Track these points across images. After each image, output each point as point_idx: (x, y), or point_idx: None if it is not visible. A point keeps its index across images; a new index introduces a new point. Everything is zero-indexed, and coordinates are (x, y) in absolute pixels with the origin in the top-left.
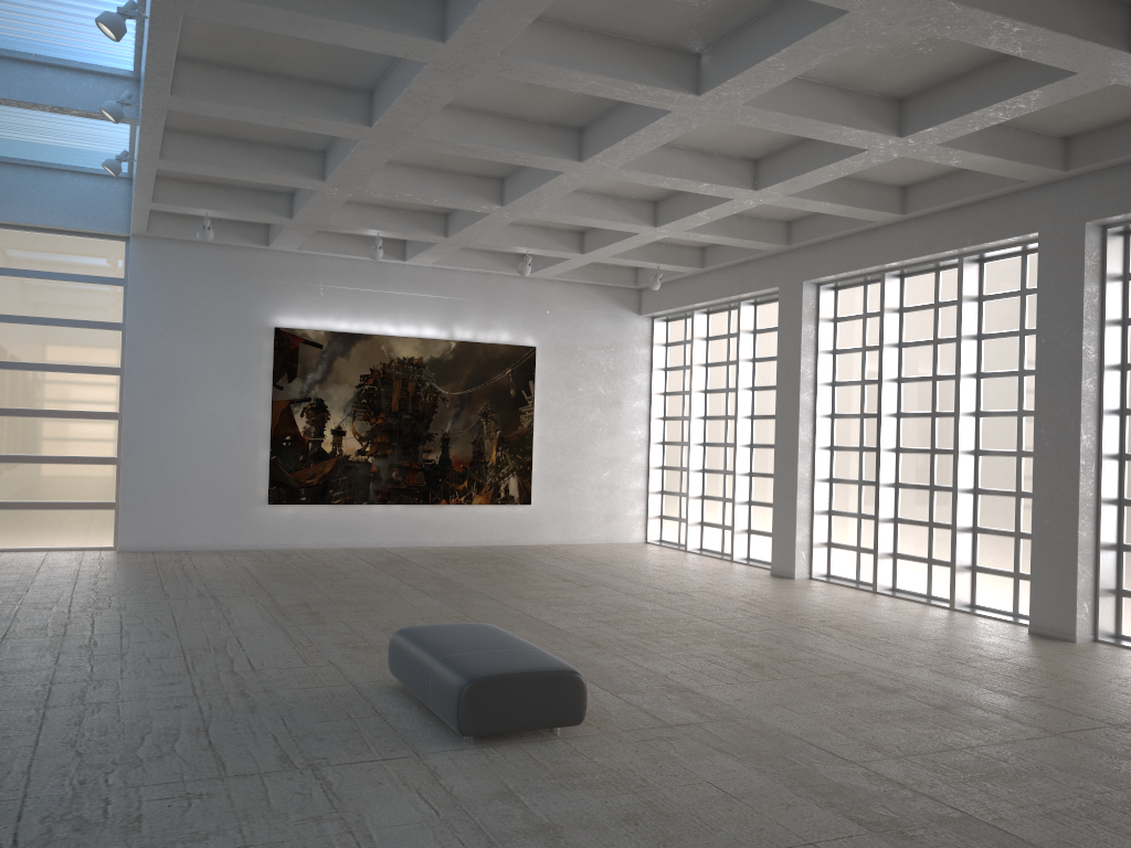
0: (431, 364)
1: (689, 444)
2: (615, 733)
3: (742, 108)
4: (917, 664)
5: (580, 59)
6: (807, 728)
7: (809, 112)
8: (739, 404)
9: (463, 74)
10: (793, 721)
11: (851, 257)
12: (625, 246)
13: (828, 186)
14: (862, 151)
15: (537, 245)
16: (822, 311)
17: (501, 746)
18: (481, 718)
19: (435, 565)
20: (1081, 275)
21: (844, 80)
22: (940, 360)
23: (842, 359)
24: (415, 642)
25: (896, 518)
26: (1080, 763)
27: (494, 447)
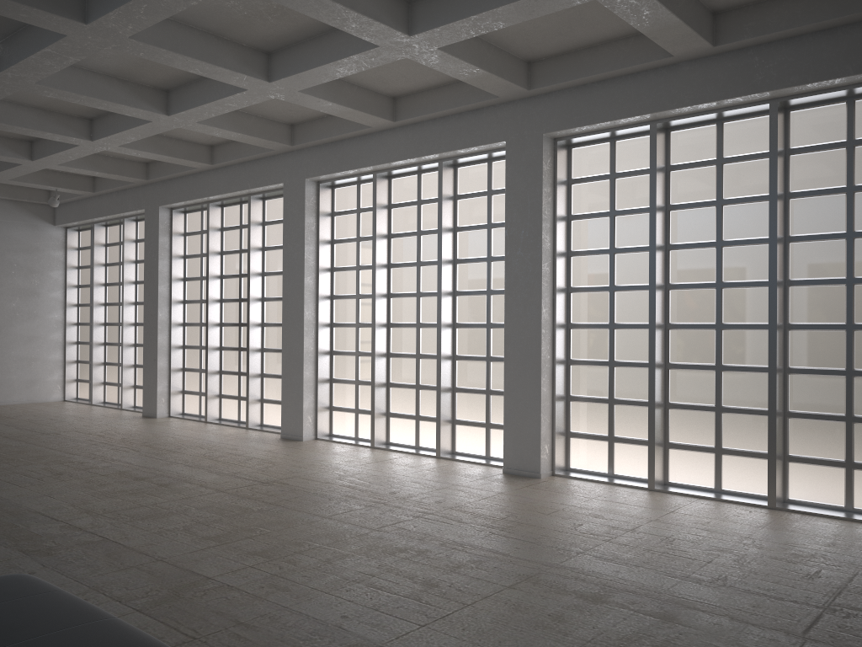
0: None
1: (93, 324)
2: None
3: (37, 86)
4: (180, 462)
5: None
6: (52, 506)
7: (93, 92)
8: (125, 294)
9: None
10: (46, 503)
11: (186, 191)
12: (17, 173)
13: (153, 141)
14: (149, 122)
15: None
16: (175, 228)
17: None
18: None
19: None
20: (304, 212)
21: (118, 73)
22: (244, 263)
23: (190, 262)
24: None
25: (221, 370)
26: (215, 504)
27: None
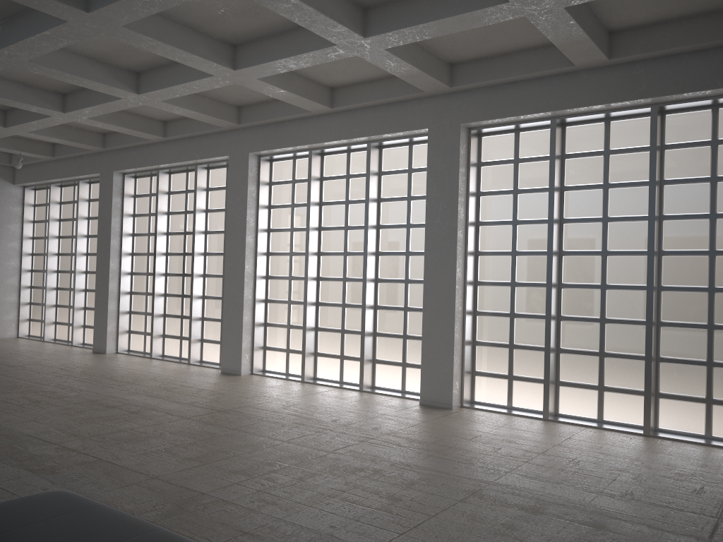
0: None
1: (47, 271)
2: None
3: (29, 63)
4: (141, 392)
5: None
6: (41, 430)
7: (76, 71)
8: (78, 246)
9: None
10: (34, 428)
11: (139, 159)
12: None
13: (116, 115)
14: (119, 99)
15: None
16: (126, 190)
17: None
18: None
19: None
20: (247, 181)
21: (98, 56)
22: (188, 223)
23: (138, 220)
24: None
25: (165, 314)
26: (185, 429)
27: None
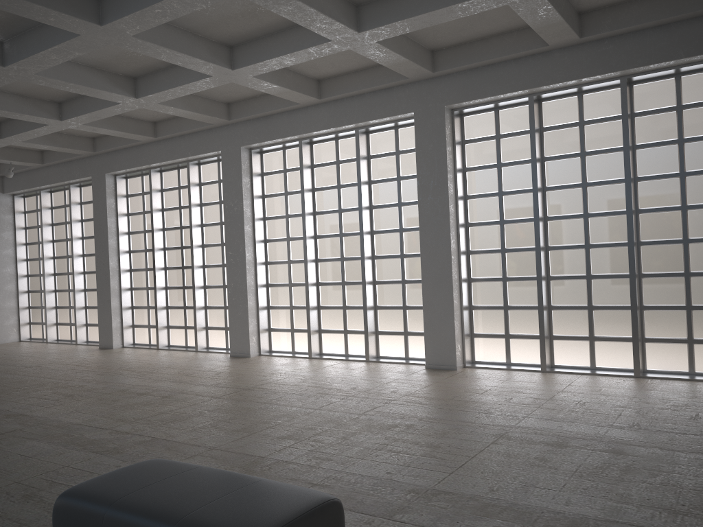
0: None
1: (44, 275)
2: None
3: (35, 76)
4: (164, 379)
5: None
6: (87, 419)
7: (79, 81)
8: (74, 248)
9: None
10: (80, 417)
11: (131, 160)
12: None
13: (109, 119)
14: (118, 104)
15: None
16: (119, 191)
17: None
18: None
19: None
20: (241, 173)
21: (99, 65)
22: (183, 218)
23: (133, 218)
24: None
25: (167, 306)
26: (221, 407)
27: None
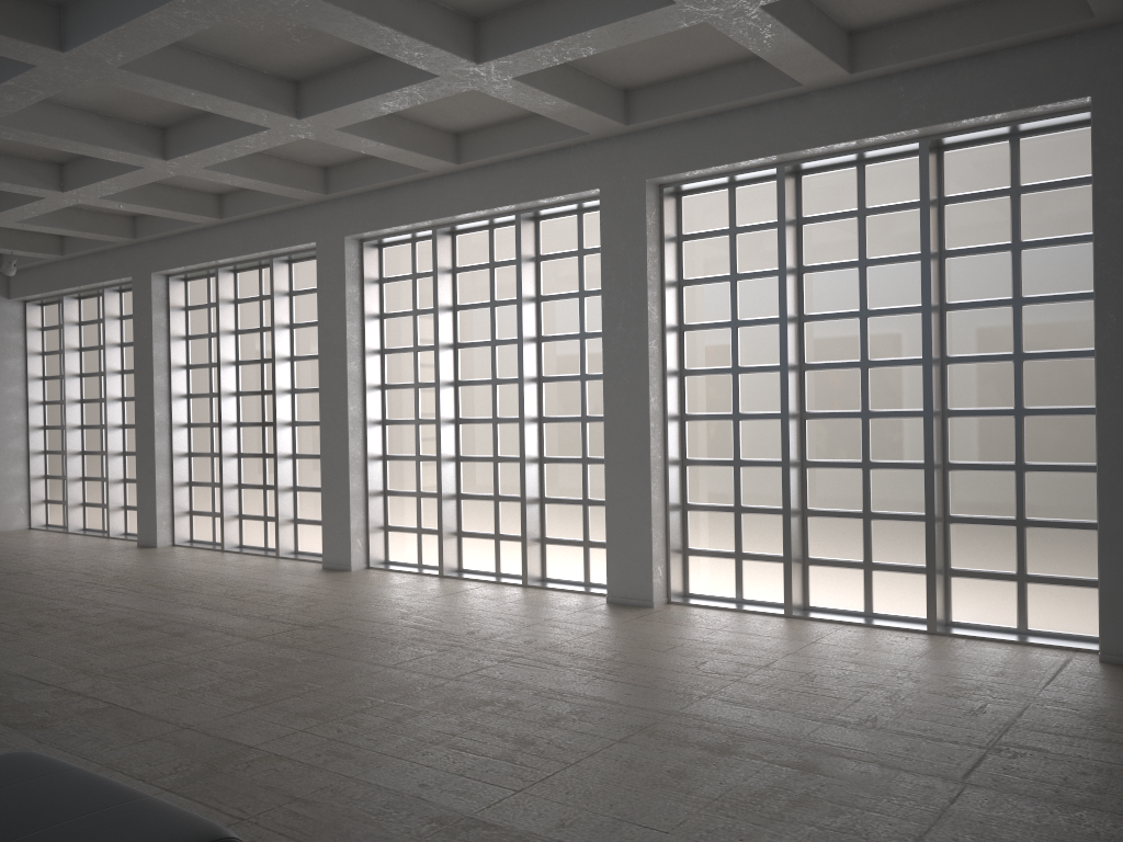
0: None
1: (66, 428)
2: None
3: None
4: (196, 604)
5: None
6: (37, 666)
7: (67, 133)
8: (108, 387)
9: None
10: (28, 664)
11: (188, 253)
12: None
13: (143, 190)
14: (140, 168)
15: None
16: (173, 301)
17: None
18: None
19: None
20: (344, 279)
21: (100, 108)
22: (266, 345)
23: (194, 344)
24: None
25: (240, 484)
26: (248, 656)
27: None
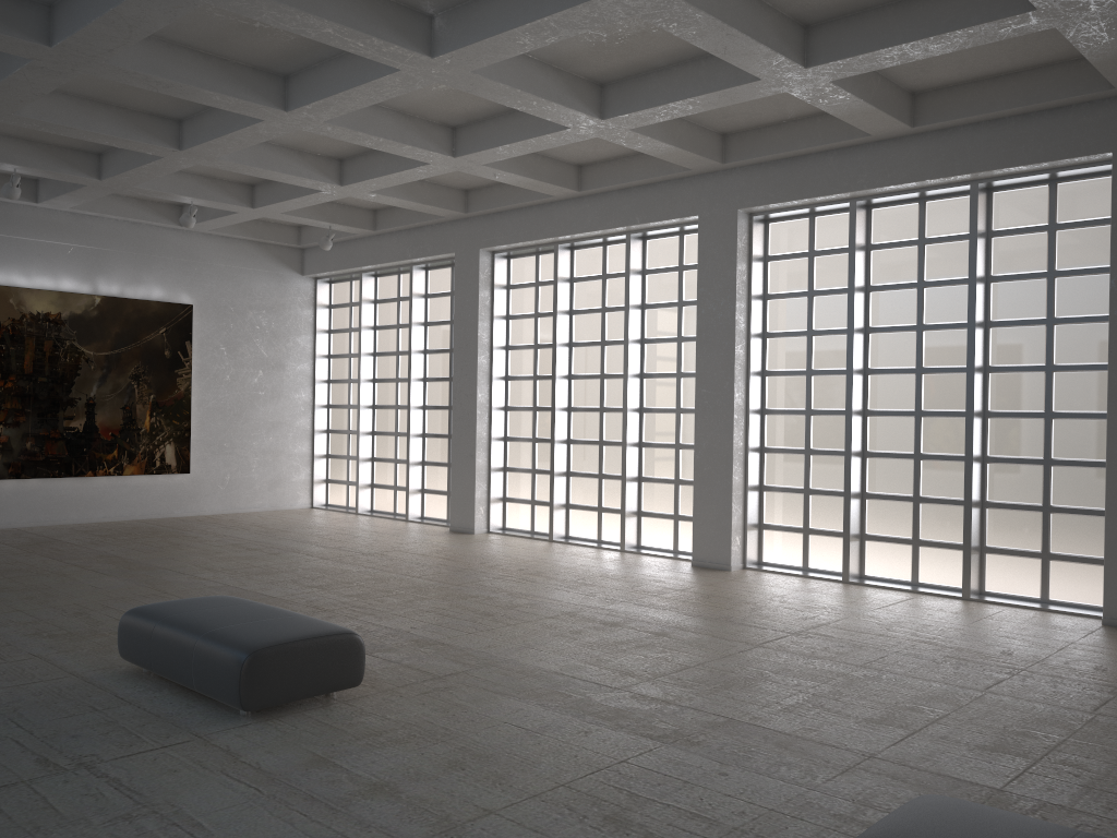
0: (72, 321)
1: (359, 407)
2: (393, 690)
3: (470, 75)
4: (621, 599)
5: (319, 4)
6: (563, 664)
7: (527, 86)
8: (412, 367)
9: (187, 2)
10: (547, 660)
11: (527, 228)
12: (303, 203)
13: (517, 158)
14: (564, 129)
15: (204, 196)
16: (497, 278)
17: (286, 717)
18: (264, 690)
19: (94, 543)
20: (735, 255)
21: (558, 59)
22: (608, 327)
23: (515, 324)
24: (161, 620)
25: (568, 472)
26: (786, 666)
27: (147, 413)
